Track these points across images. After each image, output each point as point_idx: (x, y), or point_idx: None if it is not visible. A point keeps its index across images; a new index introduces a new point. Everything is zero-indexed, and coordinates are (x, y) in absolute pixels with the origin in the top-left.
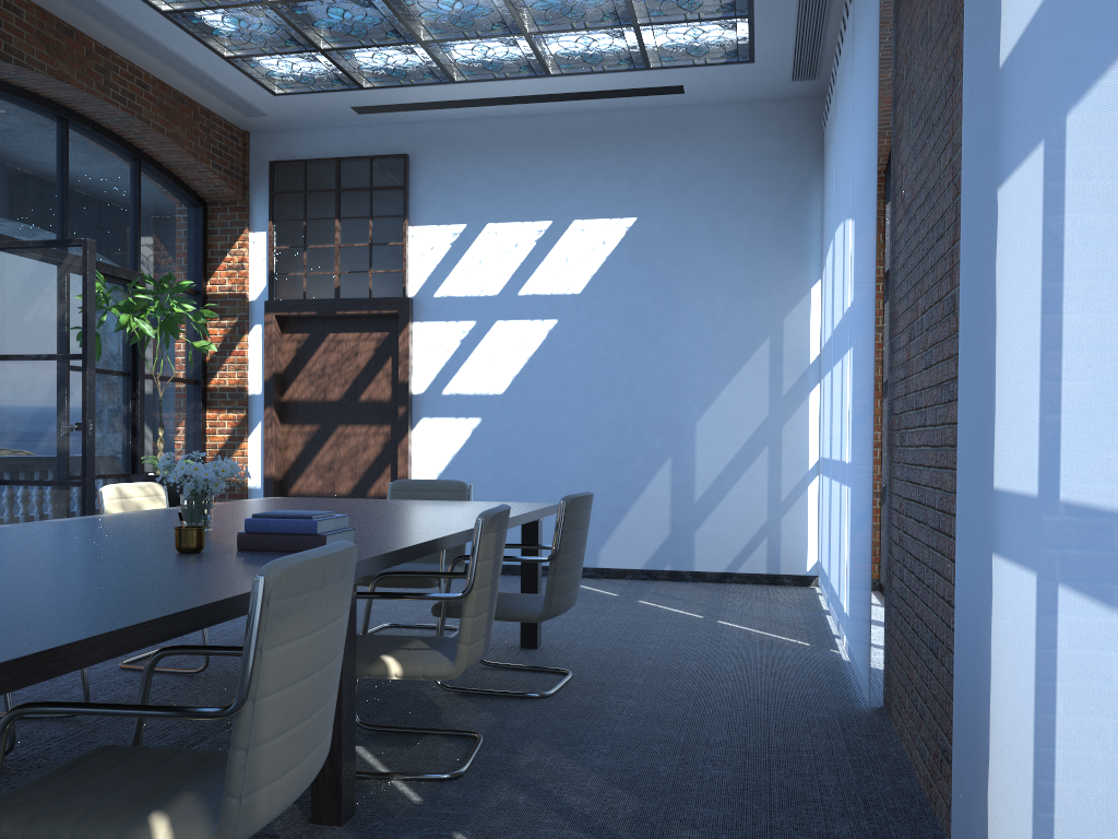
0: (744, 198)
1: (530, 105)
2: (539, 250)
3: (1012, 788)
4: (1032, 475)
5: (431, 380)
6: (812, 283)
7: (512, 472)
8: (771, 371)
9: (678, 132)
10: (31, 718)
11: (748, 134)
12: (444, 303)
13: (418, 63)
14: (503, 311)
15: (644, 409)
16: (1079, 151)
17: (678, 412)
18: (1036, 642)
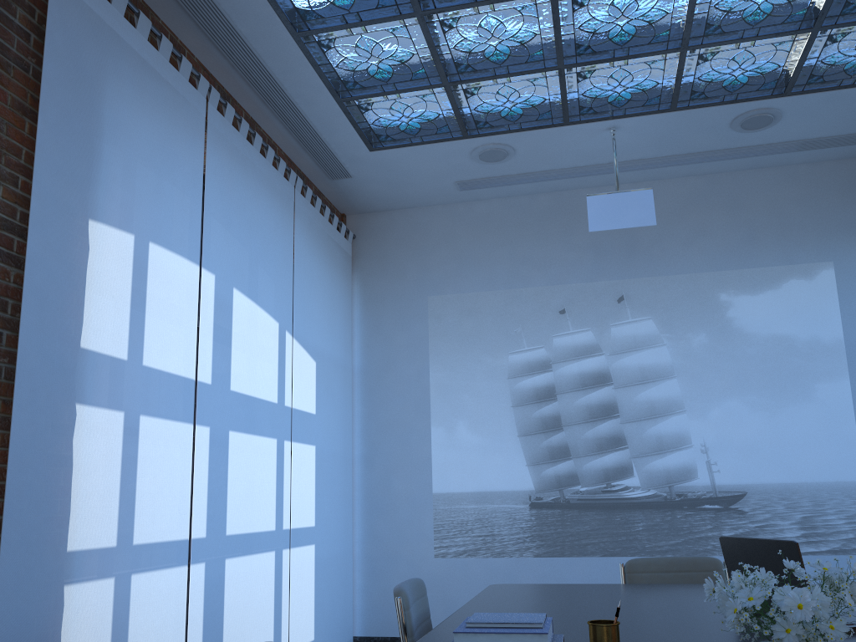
0: None
1: None
2: None
3: None
4: (115, 538)
5: None
6: None
7: None
8: None
9: None
10: None
11: None
12: None
13: None
14: None
15: None
16: (150, 432)
17: None
18: (117, 603)
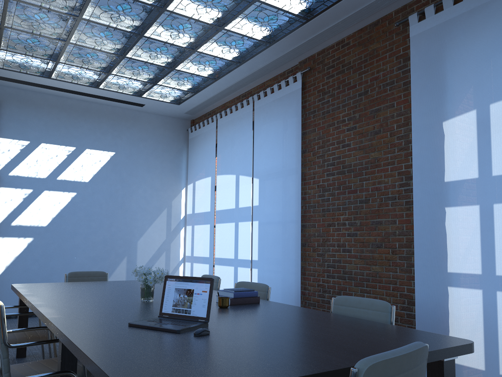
0: (158, 152)
1: (72, 94)
2: (69, 160)
3: (470, 335)
4: (478, 270)
5: (5, 217)
6: (182, 188)
7: (50, 264)
8: (167, 221)
9: (134, 120)
10: None
11: (161, 127)
12: (15, 178)
13: (42, 67)
14: (48, 186)
15: (116, 235)
16: None
17: (130, 237)
18: (485, 303)
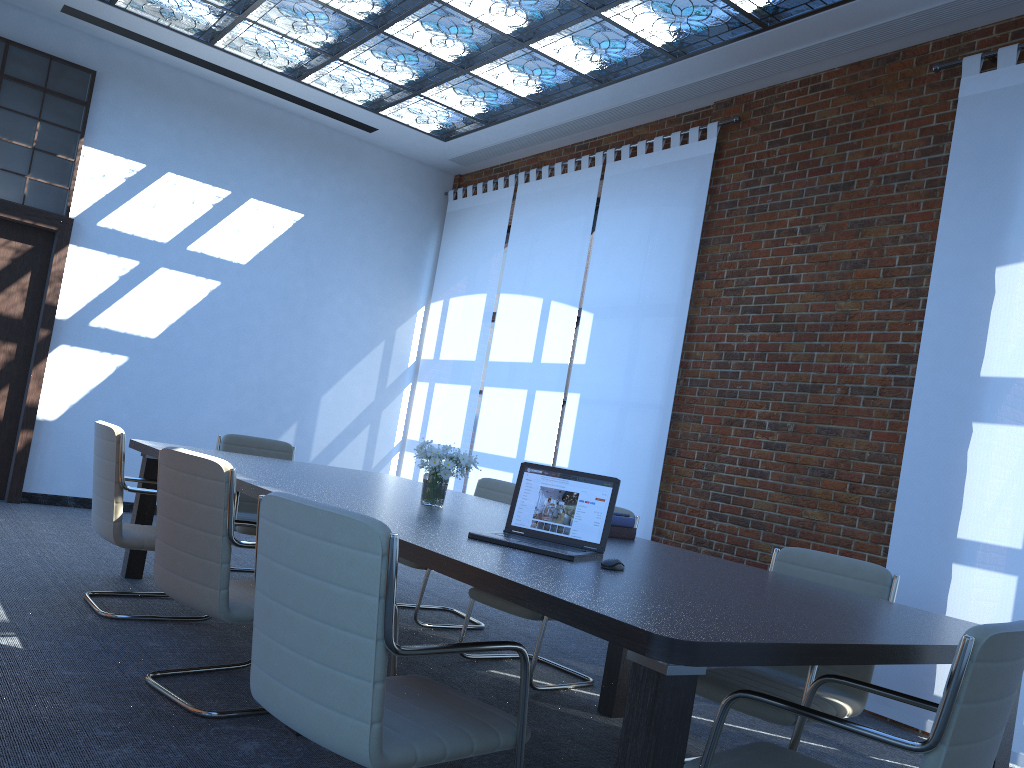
0: (385, 228)
1: (241, 84)
2: (215, 214)
3: None
4: (1017, 541)
5: (79, 308)
6: (419, 307)
7: (152, 414)
8: (382, 367)
9: (348, 157)
10: (211, 671)
11: (396, 180)
12: (108, 234)
13: (206, 22)
14: (170, 260)
15: (283, 378)
16: None
17: (309, 385)
18: (1018, 600)
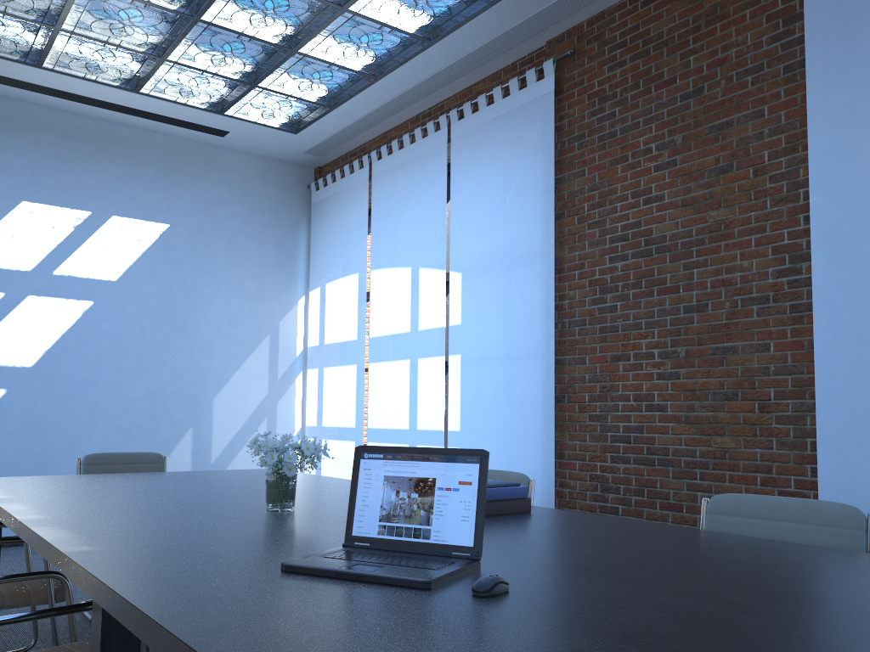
0: (254, 226)
1: (85, 105)
2: (78, 236)
3: None
4: None
5: None
6: (299, 298)
7: (39, 443)
8: (270, 360)
9: (206, 164)
10: None
11: (258, 180)
12: None
13: (25, 41)
14: (37, 287)
15: (171, 386)
16: None
17: (200, 389)
18: None
